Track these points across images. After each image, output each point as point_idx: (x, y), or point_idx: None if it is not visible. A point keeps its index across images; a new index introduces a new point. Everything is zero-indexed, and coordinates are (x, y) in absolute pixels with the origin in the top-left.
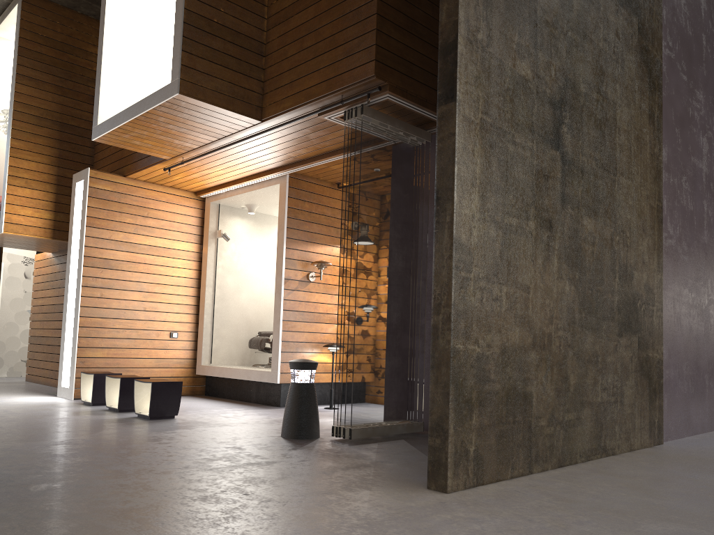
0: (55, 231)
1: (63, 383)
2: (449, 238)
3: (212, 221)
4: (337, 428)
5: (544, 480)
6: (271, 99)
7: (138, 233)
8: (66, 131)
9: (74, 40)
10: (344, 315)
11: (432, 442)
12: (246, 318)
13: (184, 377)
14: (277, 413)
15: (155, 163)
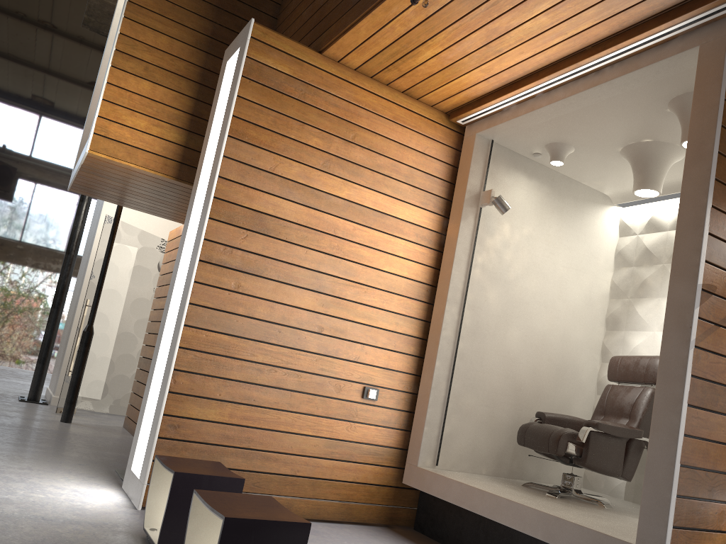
0: (183, 167)
1: (134, 464)
2: None
3: (474, 172)
4: None
5: None
6: None
7: (330, 170)
8: None
9: None
10: None
11: None
12: (513, 380)
13: (378, 487)
14: None
15: None
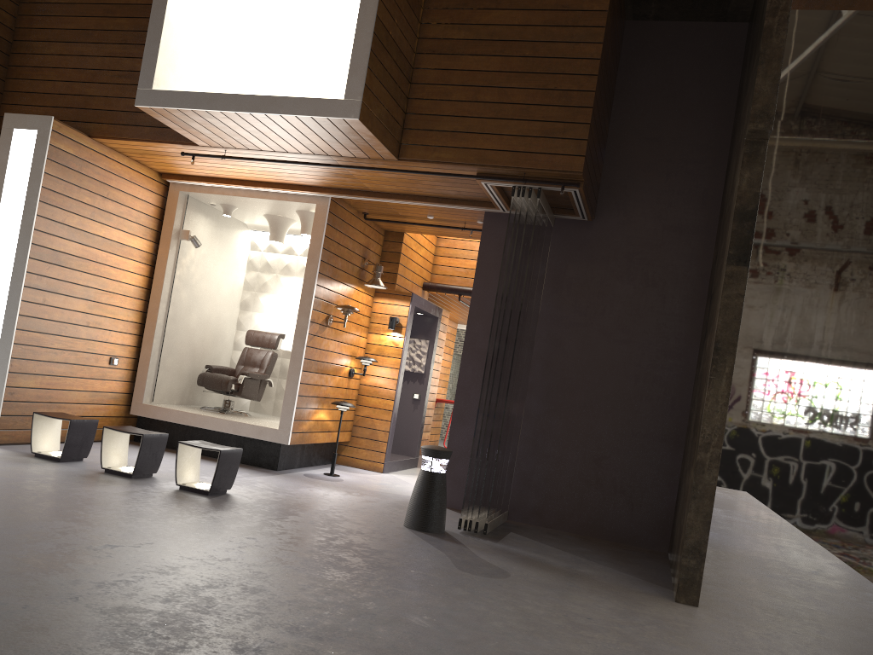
0: None
1: None
2: (726, 387)
3: (177, 217)
4: (467, 522)
5: (711, 586)
6: (418, 140)
7: (95, 218)
8: None
9: None
10: (489, 405)
11: (686, 562)
12: (192, 346)
13: (116, 418)
14: (303, 483)
15: (168, 141)
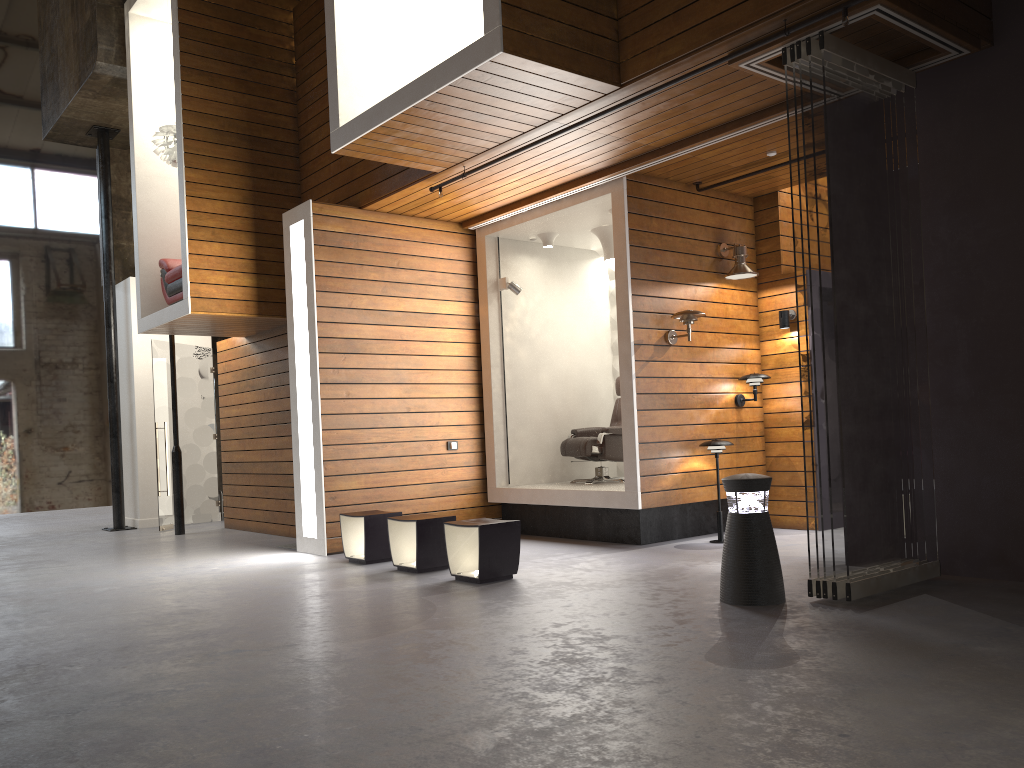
0: (260, 304)
1: (306, 531)
2: None
3: (490, 266)
4: (818, 584)
5: None
6: (637, 47)
7: (388, 294)
8: (259, 148)
9: (254, 4)
10: (816, 395)
11: None
12: (550, 411)
13: (472, 508)
14: (653, 557)
15: (414, 181)
